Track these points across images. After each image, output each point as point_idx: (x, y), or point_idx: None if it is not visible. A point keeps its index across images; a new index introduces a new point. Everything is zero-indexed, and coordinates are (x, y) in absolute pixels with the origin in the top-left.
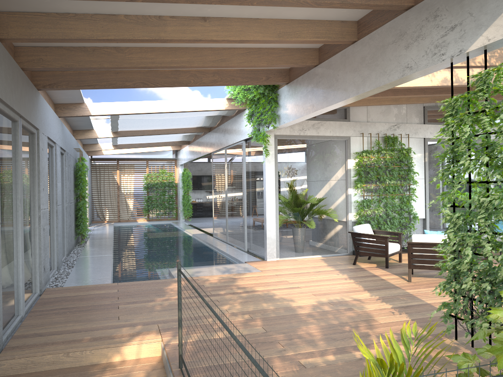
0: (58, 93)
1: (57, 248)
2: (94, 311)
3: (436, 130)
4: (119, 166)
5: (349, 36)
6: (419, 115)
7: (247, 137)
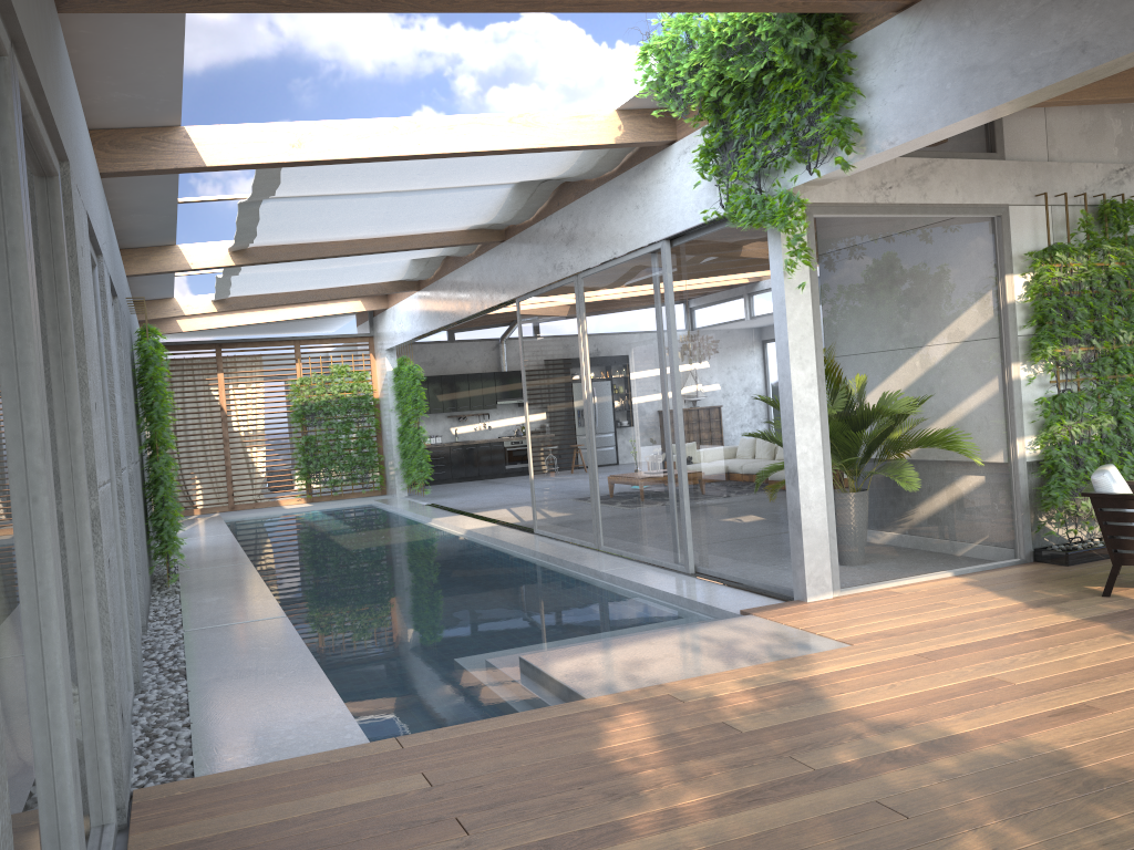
0: (101, 71)
1: (132, 616)
2: None
3: None
4: (223, 361)
5: None
6: None
7: (686, 227)
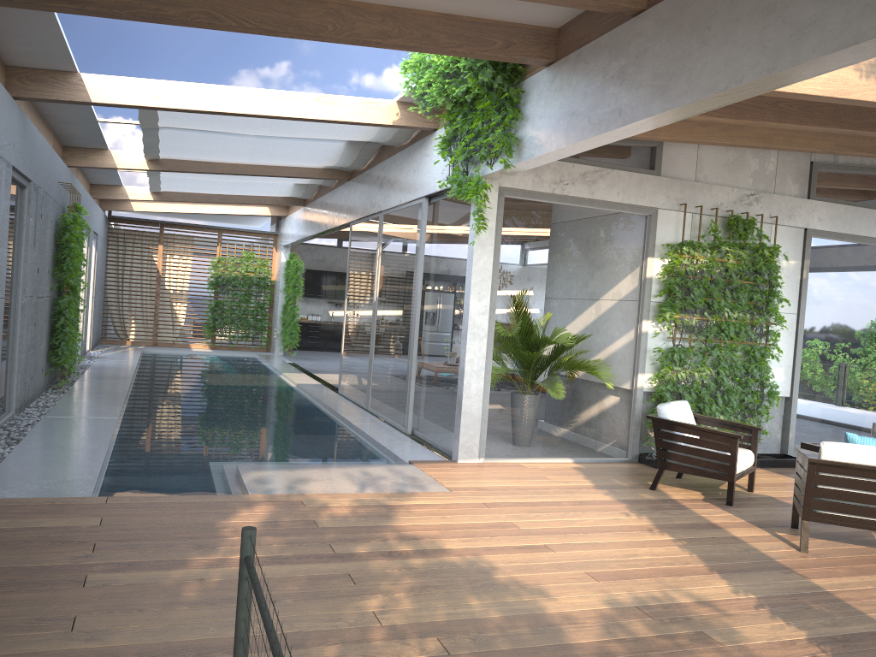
0: (7, 32)
1: None
2: (12, 593)
3: (831, 215)
4: (164, 237)
5: None
6: (801, 178)
7: (435, 191)
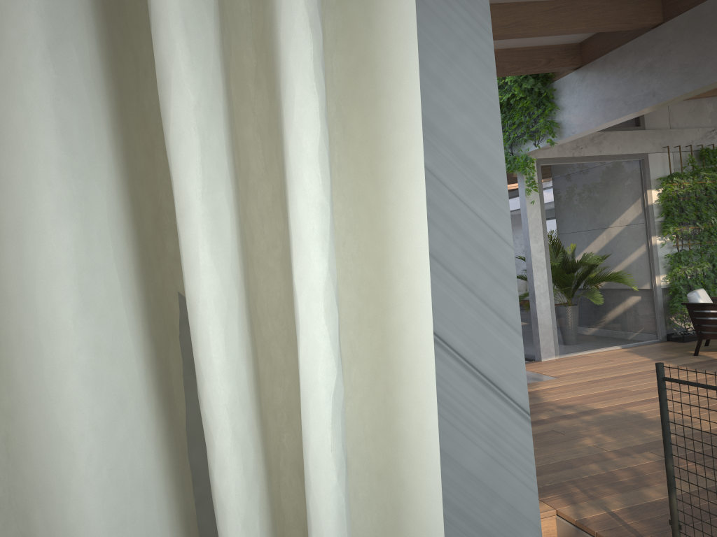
0: None
1: None
2: None
3: None
4: None
5: None
6: None
7: None
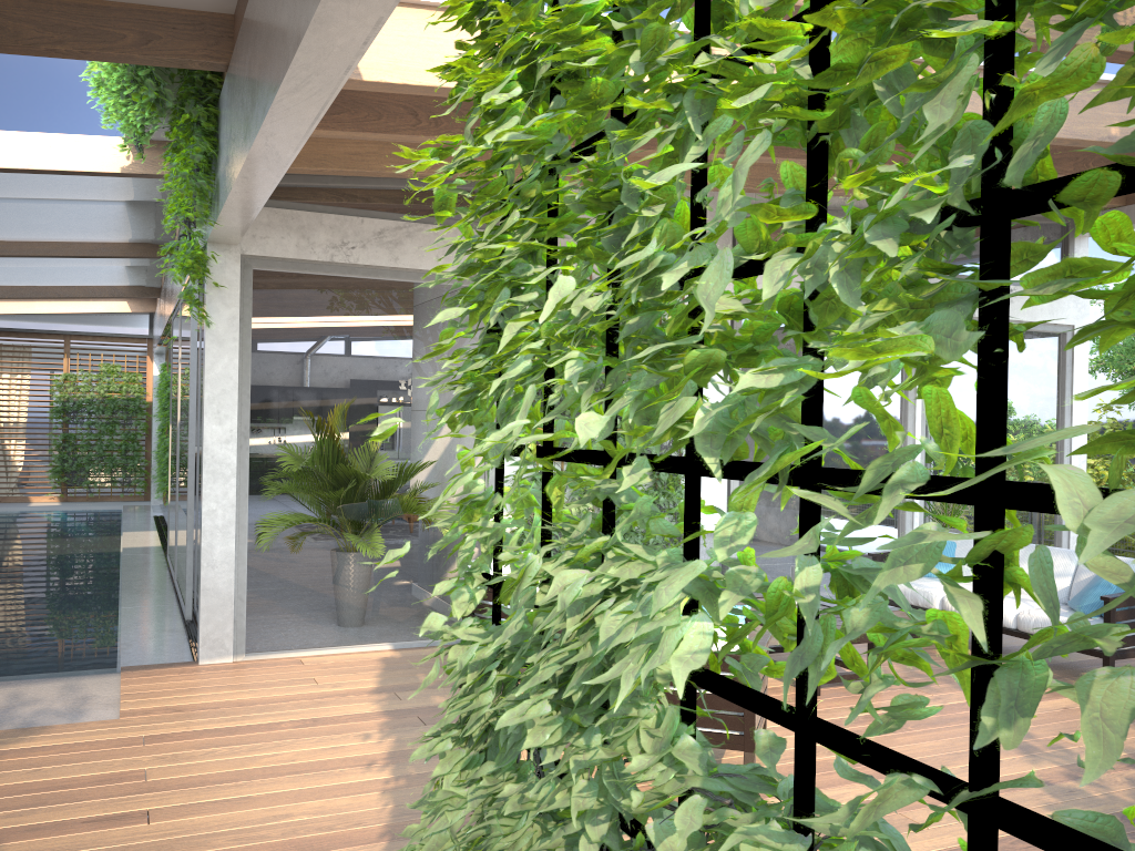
0: None
1: None
2: None
3: None
4: None
5: None
6: None
7: None
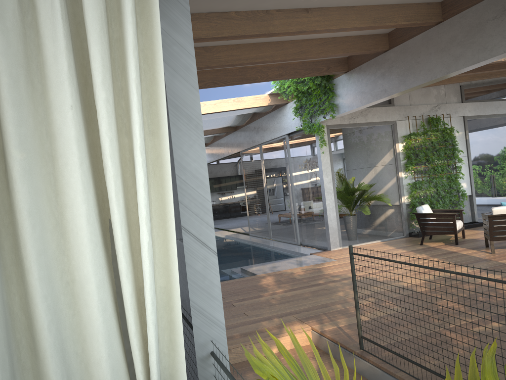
0: None
1: None
2: None
3: (474, 108)
4: None
5: (434, 17)
6: (457, 94)
7: (292, 131)
